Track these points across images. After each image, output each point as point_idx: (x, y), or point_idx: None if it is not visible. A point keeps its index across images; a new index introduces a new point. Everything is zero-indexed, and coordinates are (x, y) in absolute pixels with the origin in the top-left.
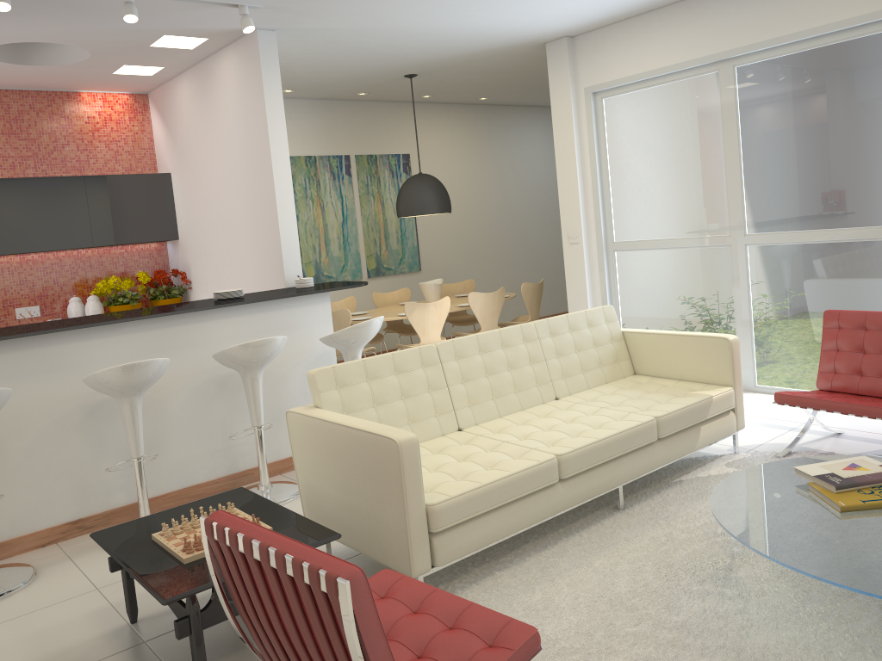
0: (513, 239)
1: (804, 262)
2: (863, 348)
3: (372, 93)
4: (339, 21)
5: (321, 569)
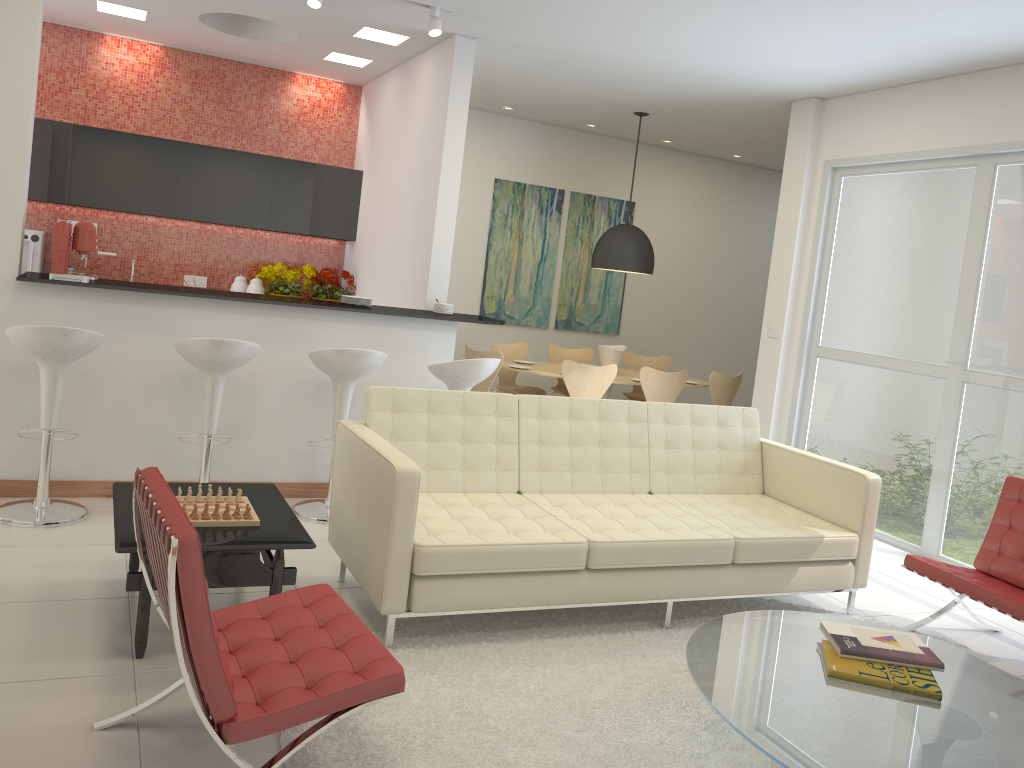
0: (741, 325)
1: None
2: None
3: (603, 127)
4: (543, 39)
5: (169, 526)
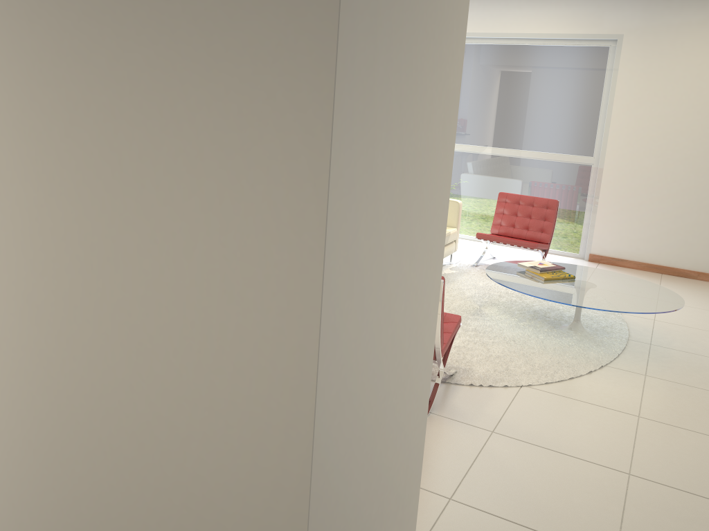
0: None
1: (480, 164)
2: (517, 213)
3: None
4: None
5: None
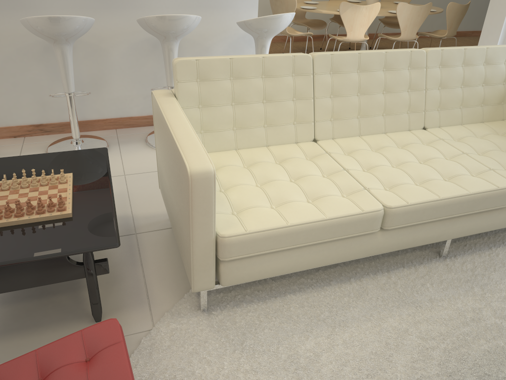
0: None
1: None
2: None
3: None
4: None
5: None
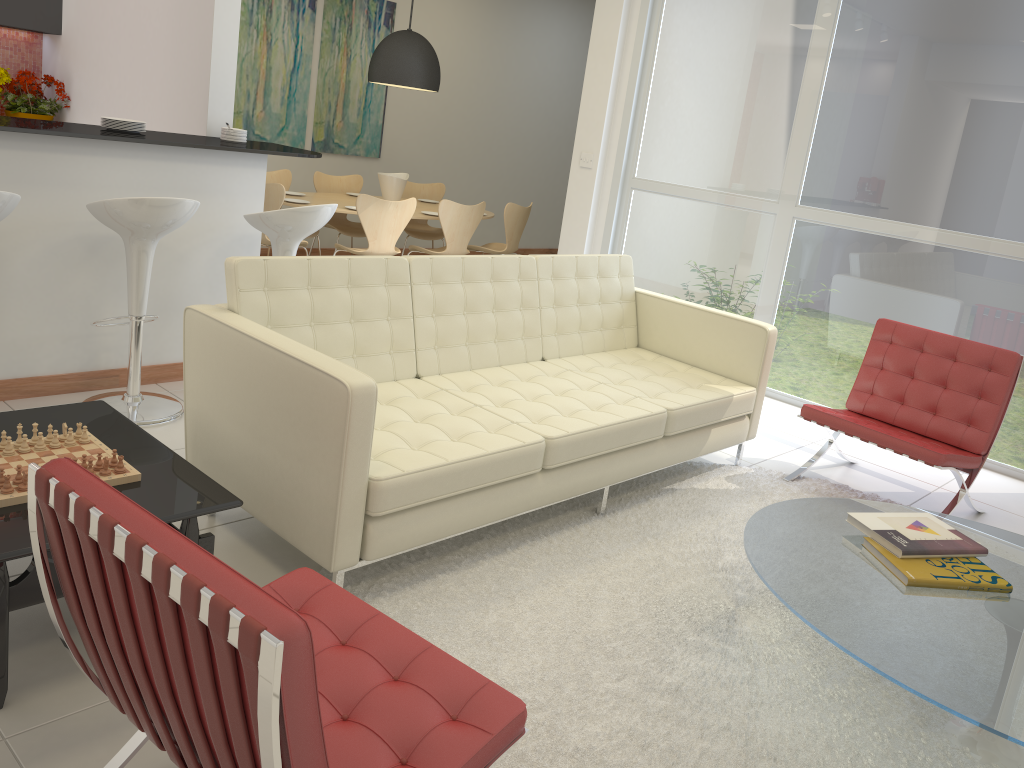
0: (500, 147)
1: (856, 254)
2: (913, 372)
3: None
4: None
5: (235, 608)
